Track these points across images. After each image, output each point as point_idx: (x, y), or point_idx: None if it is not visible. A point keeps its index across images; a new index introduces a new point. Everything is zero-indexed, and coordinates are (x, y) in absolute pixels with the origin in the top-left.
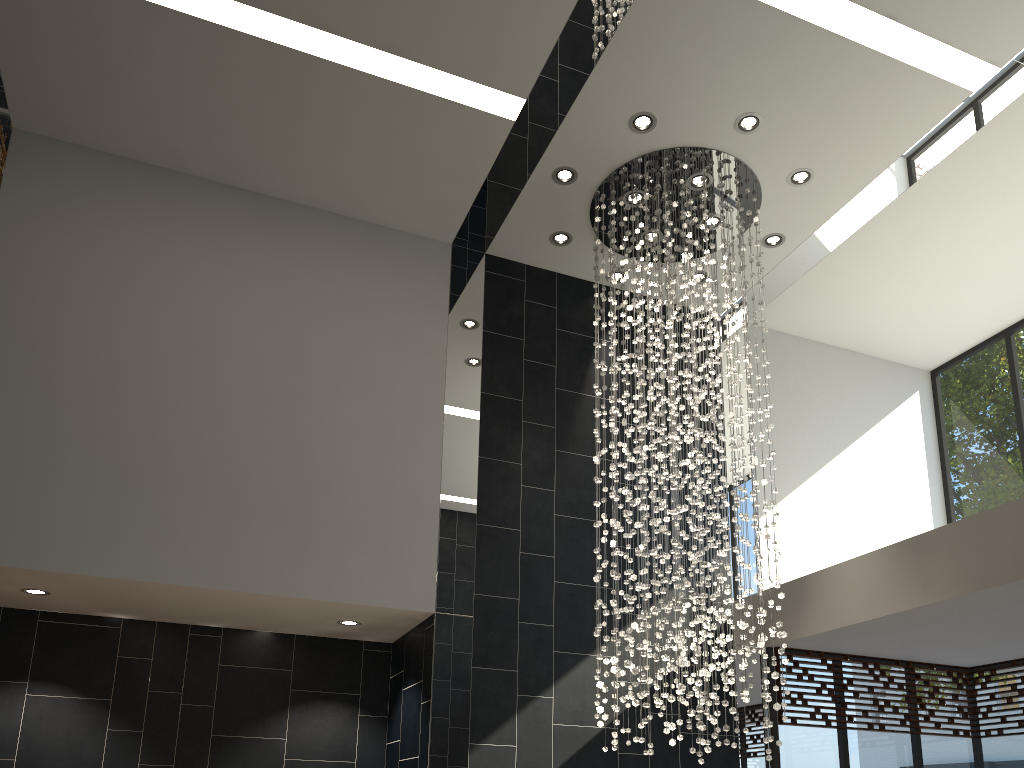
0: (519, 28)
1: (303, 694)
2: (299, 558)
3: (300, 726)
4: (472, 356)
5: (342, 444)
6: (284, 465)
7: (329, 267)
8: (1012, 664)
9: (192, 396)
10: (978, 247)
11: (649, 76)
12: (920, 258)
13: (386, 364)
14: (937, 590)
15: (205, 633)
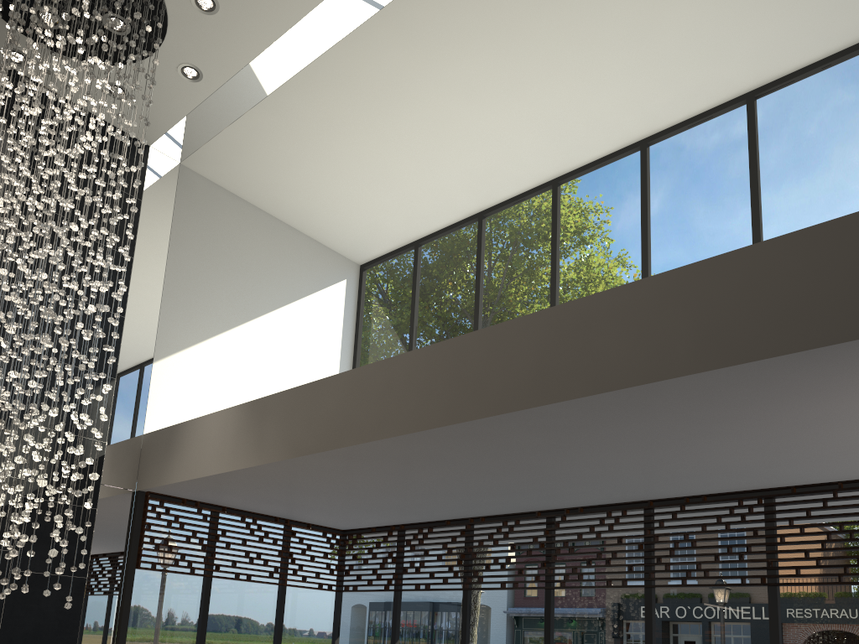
0: None
1: None
2: None
3: None
4: None
5: None
6: None
7: None
8: (372, 531)
9: None
10: (386, 149)
11: None
12: (337, 144)
13: None
14: (267, 453)
15: None
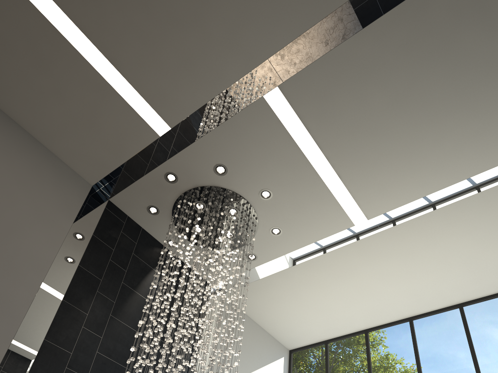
0: (185, 91)
1: None
2: None
3: None
4: (81, 244)
5: None
6: None
7: (14, 156)
8: None
9: None
10: (330, 297)
11: (233, 148)
12: (307, 292)
13: (26, 222)
14: None
15: None
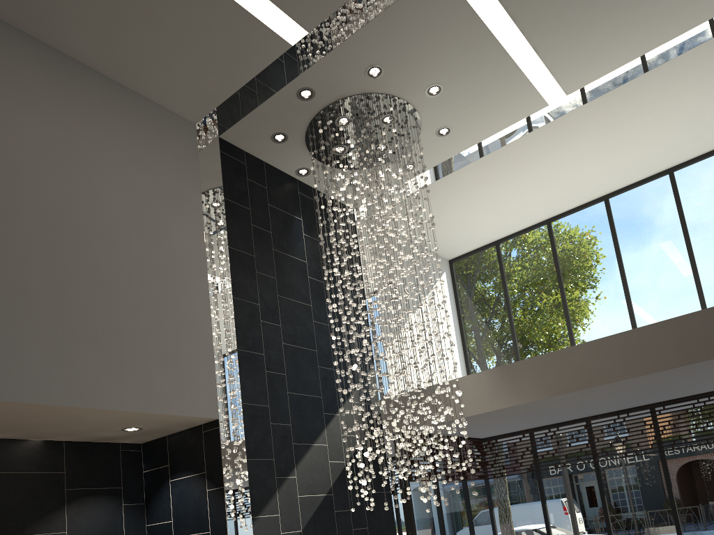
0: None
1: (76, 492)
2: (117, 376)
3: (77, 520)
4: (219, 217)
5: (138, 280)
6: (95, 295)
7: (109, 124)
8: (508, 435)
9: (8, 224)
10: (507, 192)
11: (394, 42)
12: (477, 193)
13: (162, 215)
14: (526, 396)
15: None
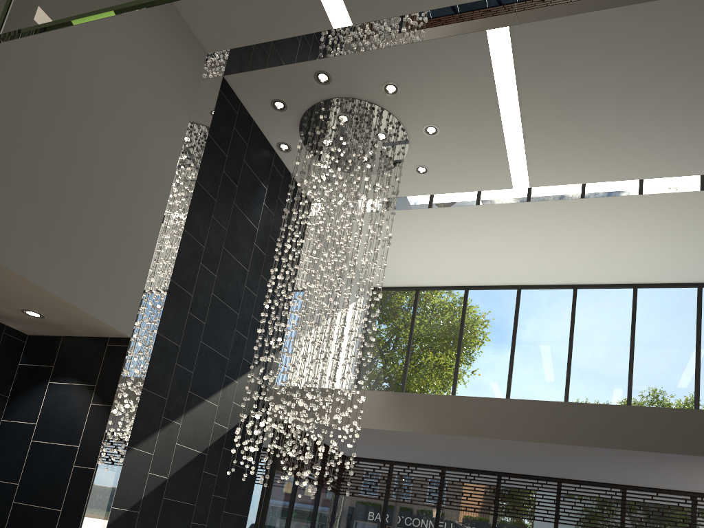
0: None
1: None
2: (50, 252)
3: None
4: (198, 149)
5: (104, 168)
6: (58, 162)
7: None
8: (370, 460)
9: None
10: (446, 248)
11: (419, 72)
12: (422, 237)
13: (148, 120)
14: (411, 426)
15: None
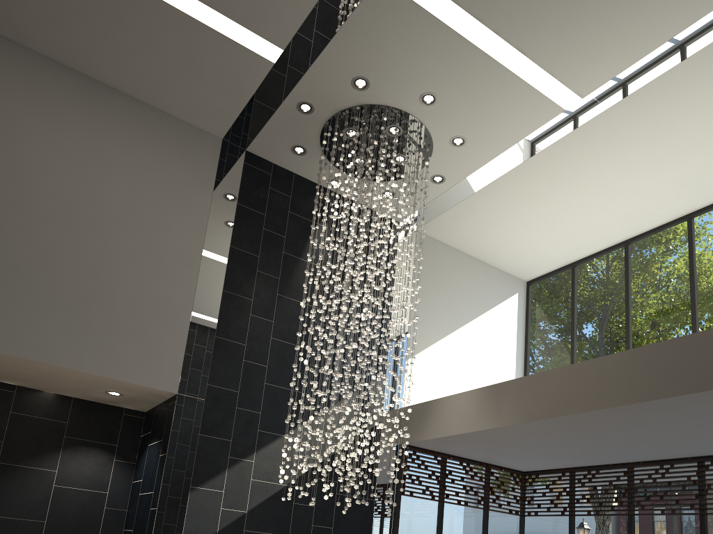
0: (283, 0)
1: (74, 440)
2: (81, 342)
3: (69, 463)
4: (227, 220)
5: (124, 266)
6: (77, 274)
7: (130, 138)
8: (548, 472)
9: (11, 212)
10: (561, 208)
11: (367, 53)
12: (526, 208)
13: (164, 214)
14: (505, 419)
15: (2, 388)
